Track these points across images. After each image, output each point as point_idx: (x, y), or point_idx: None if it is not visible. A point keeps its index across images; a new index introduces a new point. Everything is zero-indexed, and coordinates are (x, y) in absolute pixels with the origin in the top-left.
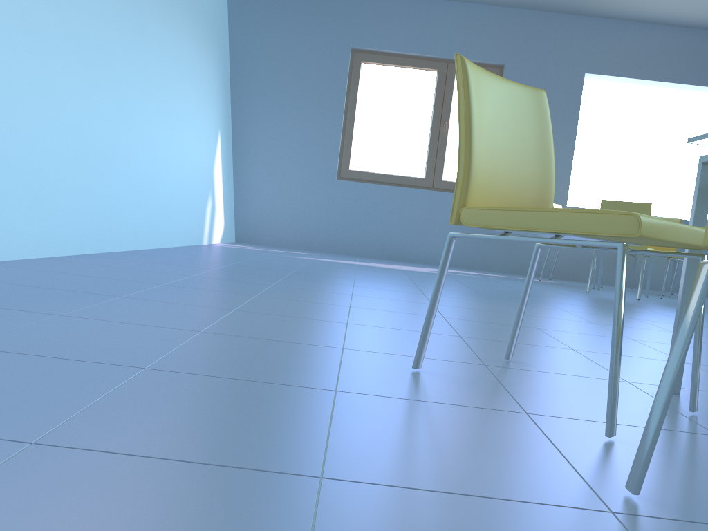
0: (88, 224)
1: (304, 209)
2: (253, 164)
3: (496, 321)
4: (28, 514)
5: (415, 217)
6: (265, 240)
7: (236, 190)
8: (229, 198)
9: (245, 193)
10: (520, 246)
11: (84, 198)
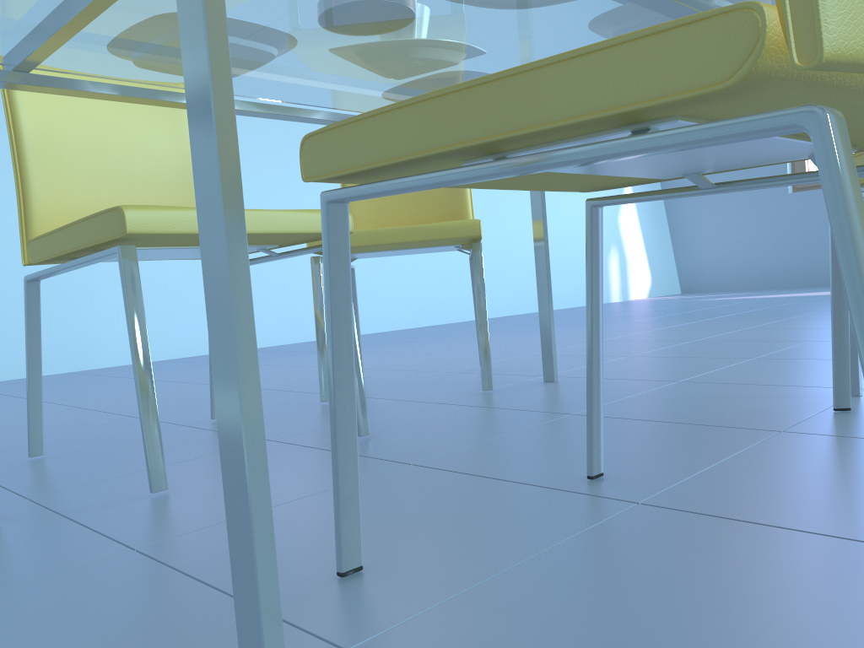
0: (422, 301)
1: (754, 239)
2: (686, 201)
3: (659, 339)
4: (3, 417)
5: None
6: (714, 285)
7: (672, 234)
8: (661, 246)
9: (682, 236)
10: None
11: (411, 279)
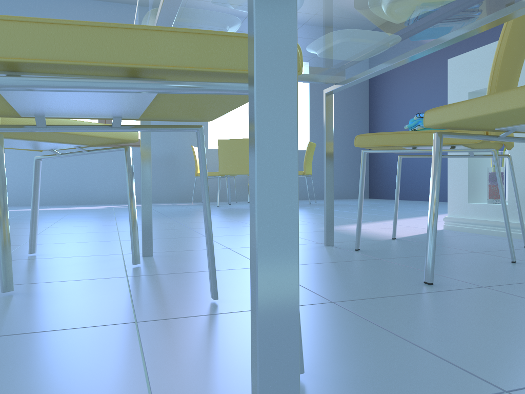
0: None
1: None
2: None
3: (86, 231)
4: None
5: (95, 168)
6: None
7: None
8: None
9: None
10: (179, 181)
11: None
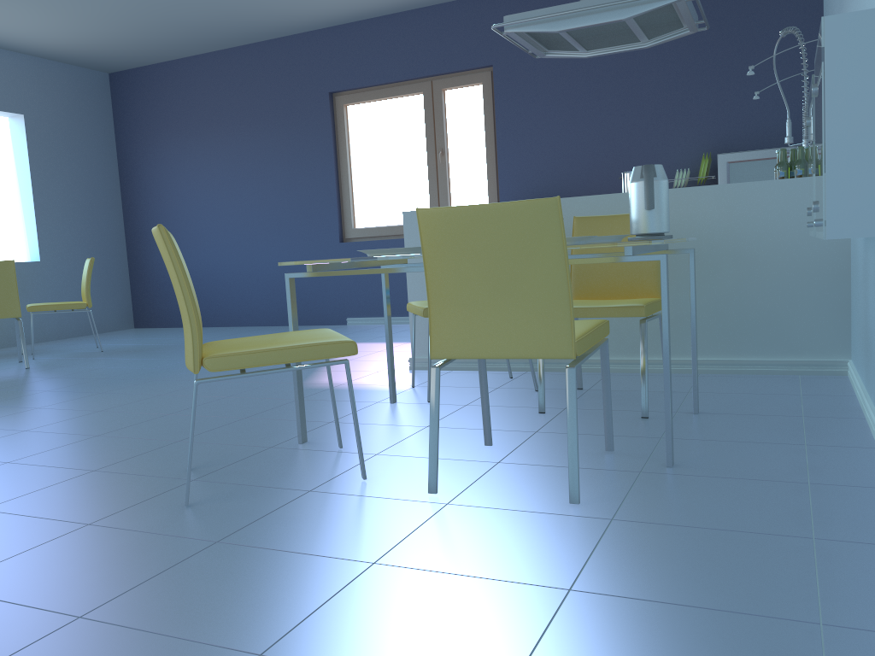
0: None
1: None
2: None
3: (52, 445)
4: (379, 645)
5: None
6: None
7: None
8: None
9: None
10: None
11: None
